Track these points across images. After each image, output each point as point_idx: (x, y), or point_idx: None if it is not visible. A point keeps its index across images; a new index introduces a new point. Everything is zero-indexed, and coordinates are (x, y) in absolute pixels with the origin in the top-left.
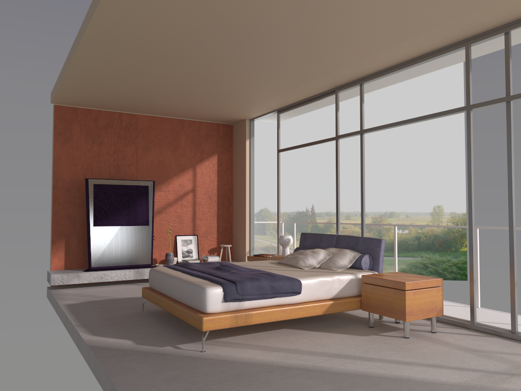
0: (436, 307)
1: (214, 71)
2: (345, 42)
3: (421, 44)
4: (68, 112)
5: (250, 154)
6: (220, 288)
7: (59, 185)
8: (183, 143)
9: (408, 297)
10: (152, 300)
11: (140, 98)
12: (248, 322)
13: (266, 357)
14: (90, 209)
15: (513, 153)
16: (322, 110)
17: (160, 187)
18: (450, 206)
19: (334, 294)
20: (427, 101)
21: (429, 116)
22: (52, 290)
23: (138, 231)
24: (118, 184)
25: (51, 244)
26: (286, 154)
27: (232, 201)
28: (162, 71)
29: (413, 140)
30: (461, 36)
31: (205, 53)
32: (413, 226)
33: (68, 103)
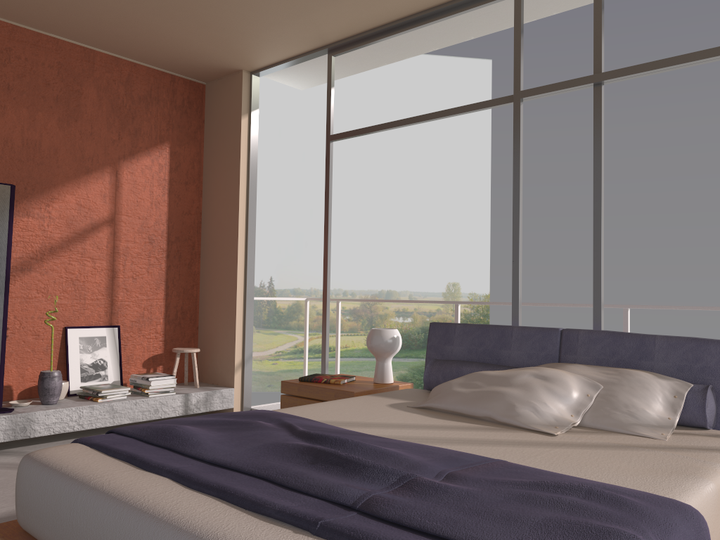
0: None
1: None
2: None
3: None
4: None
5: (248, 147)
6: None
7: None
8: (91, 106)
9: None
10: None
11: None
12: None
13: None
14: None
15: None
16: (290, 130)
17: (26, 206)
18: (469, 285)
19: None
20: (443, 130)
21: None
22: None
23: None
24: None
25: None
26: None
27: (199, 252)
28: None
29: (423, 186)
30: None
31: None
32: (419, 313)
33: None
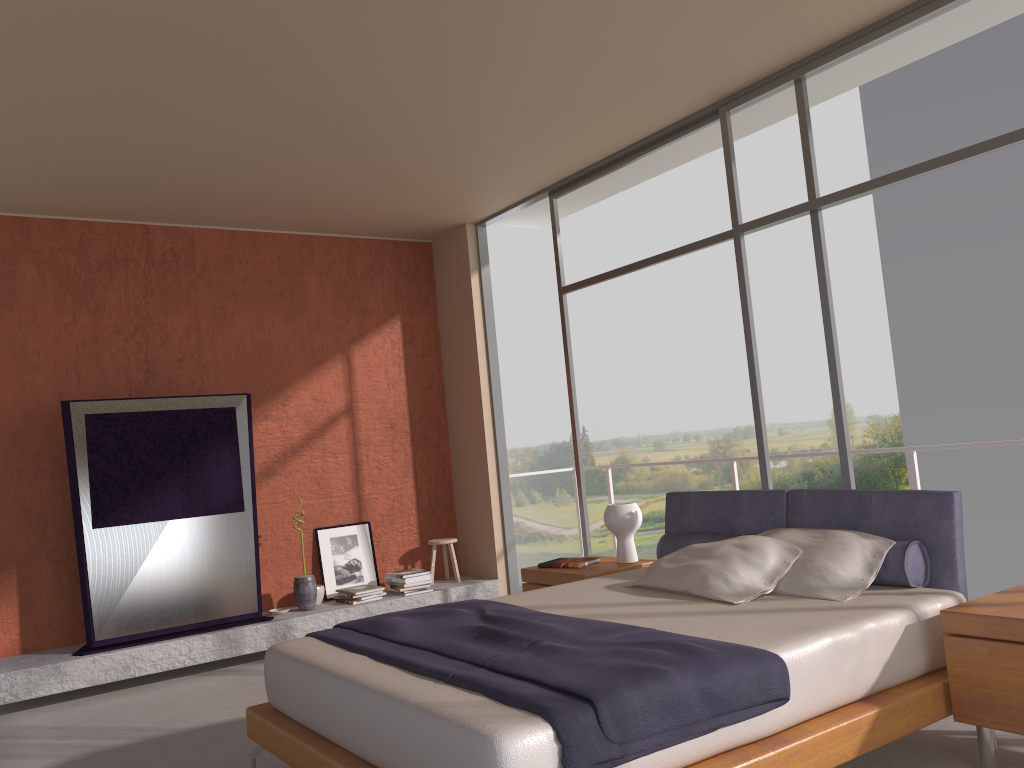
0: None
1: (404, 57)
2: None
3: None
4: (3, 230)
5: (483, 307)
6: (544, 732)
7: None
8: (314, 294)
9: None
10: (285, 754)
11: (195, 174)
12: None
13: None
14: (82, 483)
15: None
16: (584, 228)
17: (264, 410)
18: (866, 404)
19: (870, 683)
20: (797, 192)
21: None
22: None
23: (216, 529)
24: (153, 408)
25: None
26: (518, 324)
27: (446, 430)
28: (254, 66)
29: (778, 275)
30: None
31: None
32: (795, 452)
33: (1, 204)
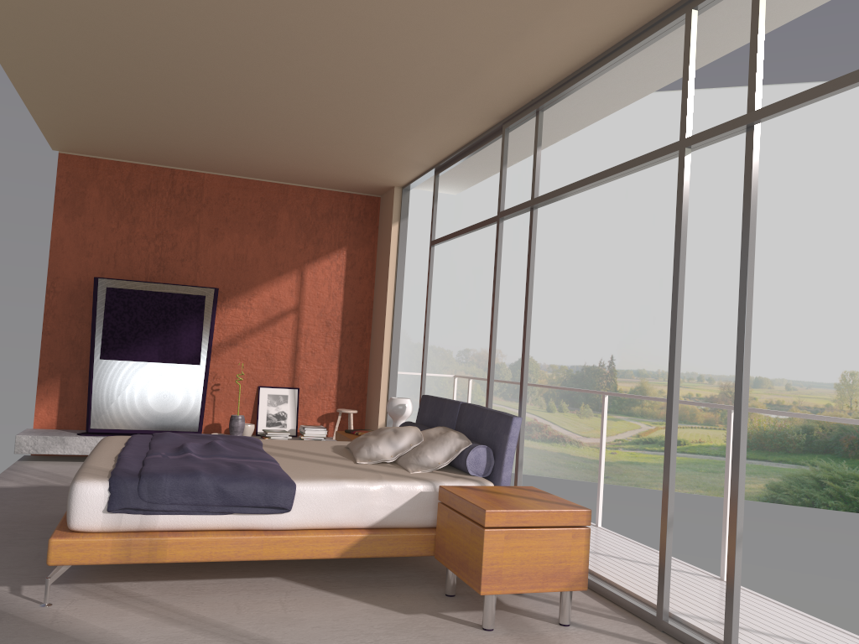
0: (568, 570)
1: (251, 83)
2: (437, 12)
3: (599, 13)
4: (82, 165)
5: (398, 249)
6: (103, 485)
7: (58, 286)
8: (284, 226)
9: (492, 543)
10: None
11: (180, 141)
12: (155, 556)
13: (137, 635)
14: (97, 330)
15: (753, 242)
16: (638, 190)
17: (235, 300)
18: None
19: (376, 519)
20: (840, 175)
21: (624, 167)
22: (19, 462)
23: (179, 373)
24: (150, 289)
25: (37, 385)
26: (570, 264)
27: (369, 333)
28: (164, 84)
29: (809, 248)
30: None
31: (201, 44)
32: (799, 407)
33: (79, 149)
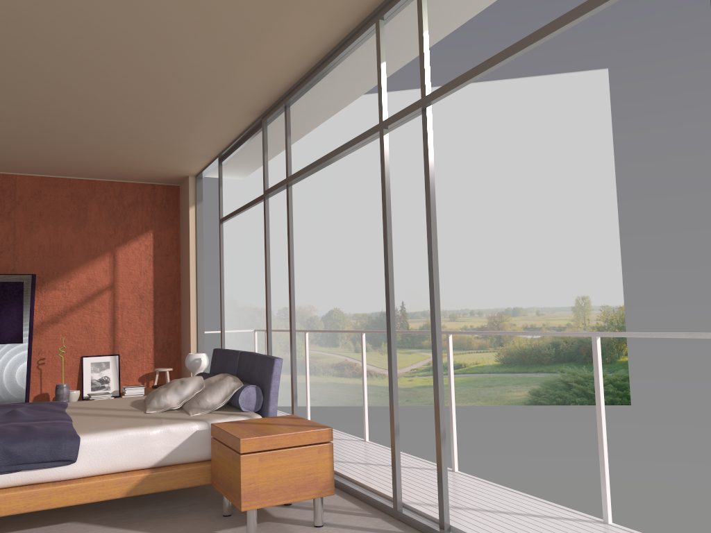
0: (316, 480)
1: (34, 94)
2: (178, 28)
3: (311, 25)
4: None
5: (196, 228)
6: None
7: None
8: (94, 215)
9: (248, 466)
10: None
11: None
12: None
13: None
14: None
15: (433, 200)
16: (411, 167)
17: (54, 284)
18: (600, 297)
19: (157, 459)
20: (560, 146)
21: (345, 147)
22: None
23: (3, 352)
24: None
25: None
26: (363, 230)
27: (179, 301)
28: None
29: (543, 204)
30: (361, 4)
31: None
32: (548, 328)
33: None
